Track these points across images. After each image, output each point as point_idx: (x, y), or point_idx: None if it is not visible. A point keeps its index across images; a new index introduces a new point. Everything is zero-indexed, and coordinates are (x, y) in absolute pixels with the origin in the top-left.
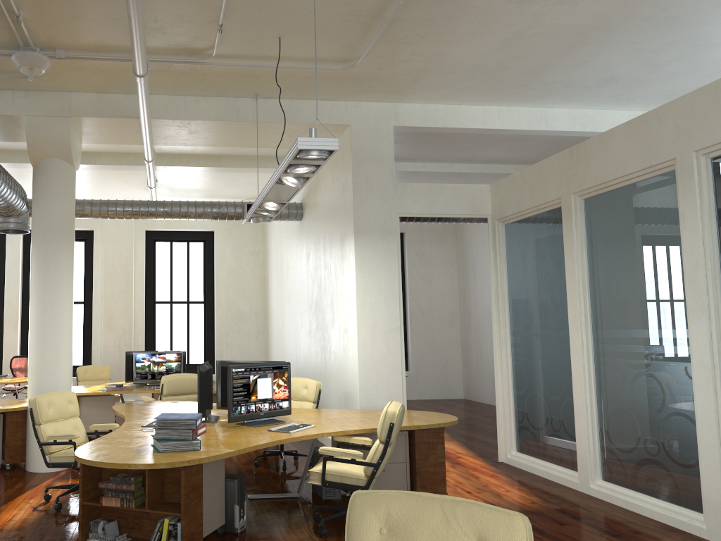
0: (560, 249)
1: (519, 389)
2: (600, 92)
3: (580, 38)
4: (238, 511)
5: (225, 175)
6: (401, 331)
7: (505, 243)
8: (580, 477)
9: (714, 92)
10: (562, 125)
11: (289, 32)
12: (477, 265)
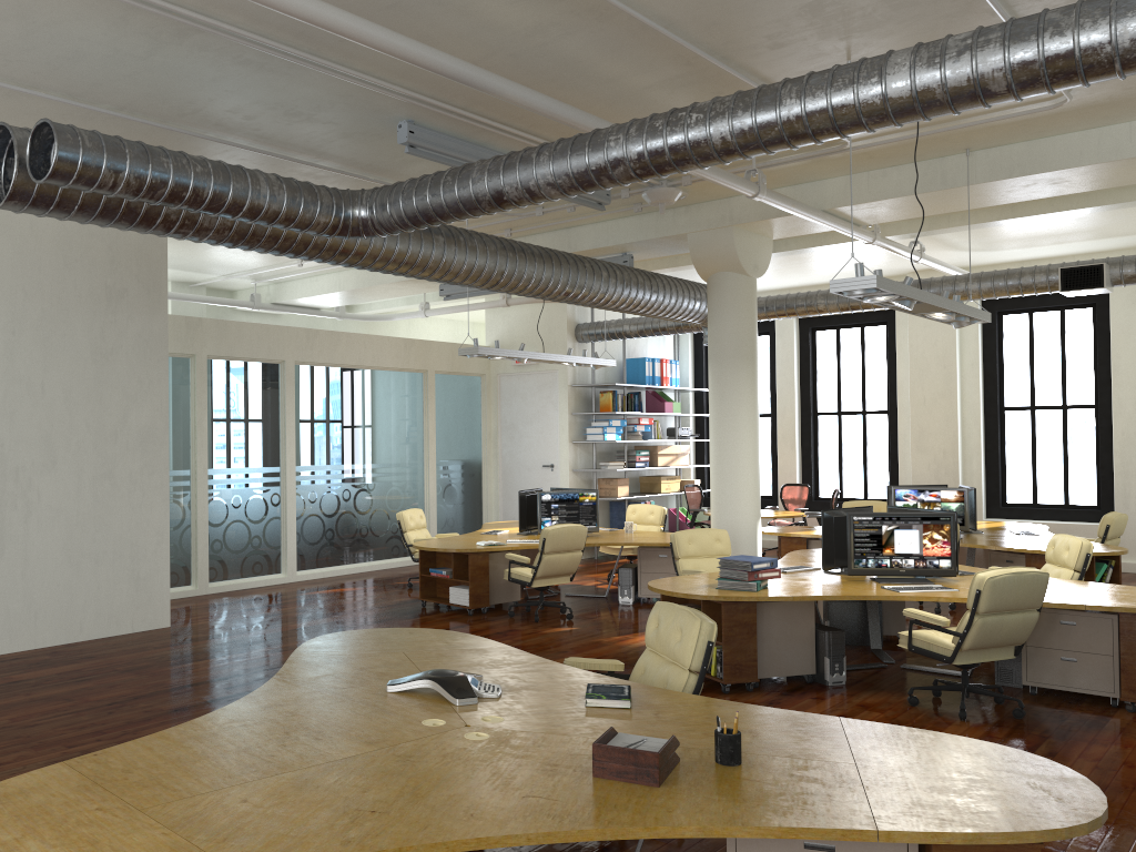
0: None
1: None
2: None
3: None
4: (828, 664)
5: (1057, 217)
6: None
7: None
8: None
9: None
10: None
11: None
12: None
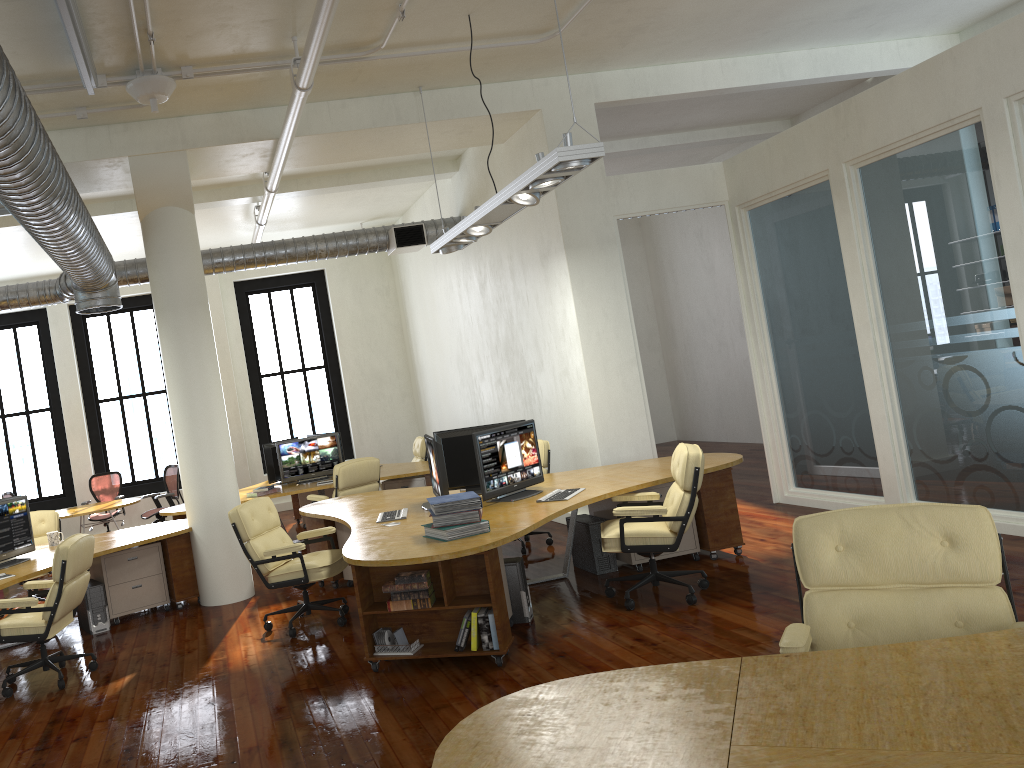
0: (831, 233)
1: (792, 412)
2: (849, 25)
3: None
4: (525, 598)
5: (349, 194)
6: (638, 363)
7: (752, 234)
8: (888, 501)
9: None
10: (801, 72)
11: (481, 7)
12: (677, 265)
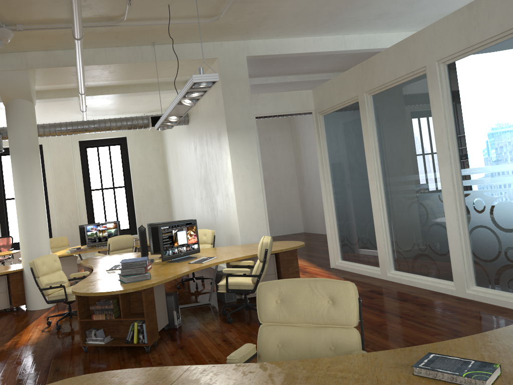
0: (359, 129)
1: (340, 221)
2: (378, 22)
3: None
4: (176, 315)
5: (132, 98)
6: (263, 192)
7: (325, 127)
8: (381, 270)
9: (446, 23)
10: (355, 45)
11: (174, 0)
12: (306, 143)
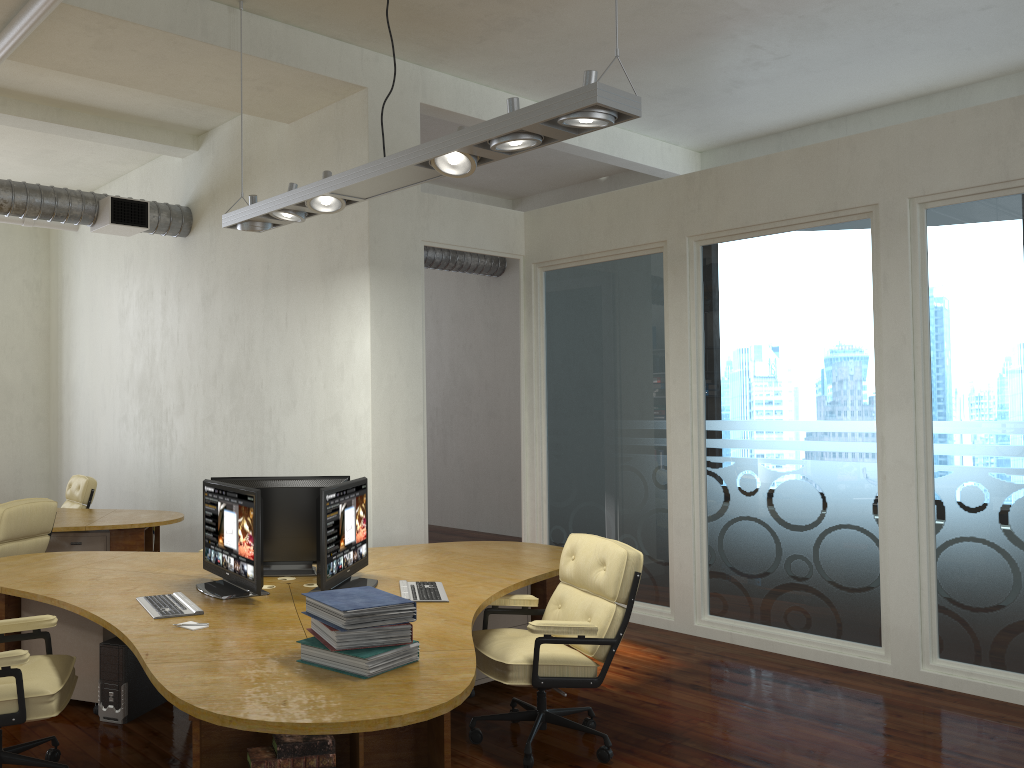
0: (652, 311)
1: (561, 500)
2: (653, 107)
3: (719, 25)
4: None
5: (41, 142)
6: (424, 421)
7: (545, 297)
8: (677, 613)
9: (949, 126)
10: (594, 142)
11: None
12: None
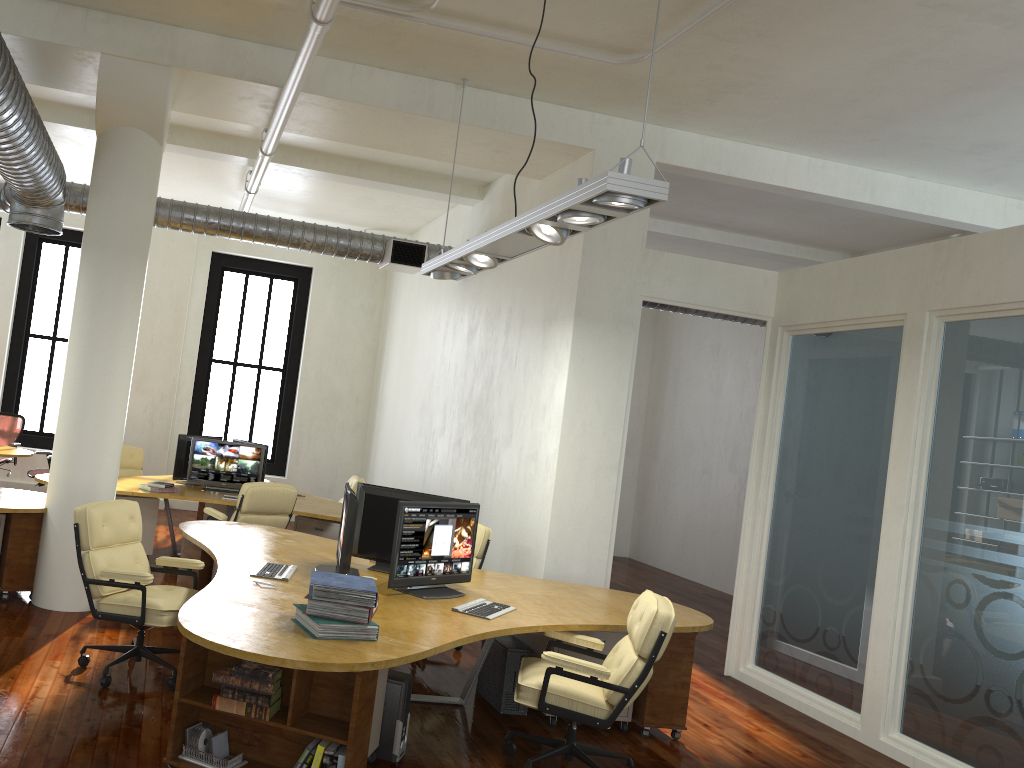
0: (886, 389)
1: (776, 578)
2: (966, 161)
3: (989, 77)
4: (401, 731)
5: (358, 191)
6: (619, 470)
7: (789, 363)
8: (864, 722)
9: None
10: (893, 199)
11: None
12: (683, 375)
